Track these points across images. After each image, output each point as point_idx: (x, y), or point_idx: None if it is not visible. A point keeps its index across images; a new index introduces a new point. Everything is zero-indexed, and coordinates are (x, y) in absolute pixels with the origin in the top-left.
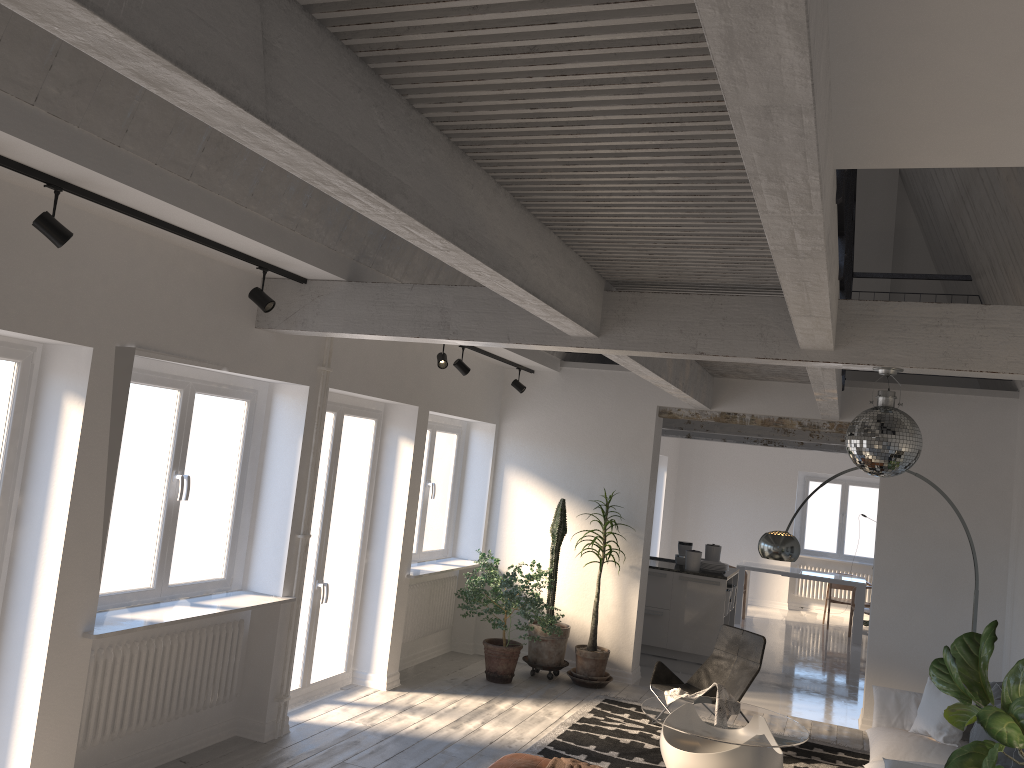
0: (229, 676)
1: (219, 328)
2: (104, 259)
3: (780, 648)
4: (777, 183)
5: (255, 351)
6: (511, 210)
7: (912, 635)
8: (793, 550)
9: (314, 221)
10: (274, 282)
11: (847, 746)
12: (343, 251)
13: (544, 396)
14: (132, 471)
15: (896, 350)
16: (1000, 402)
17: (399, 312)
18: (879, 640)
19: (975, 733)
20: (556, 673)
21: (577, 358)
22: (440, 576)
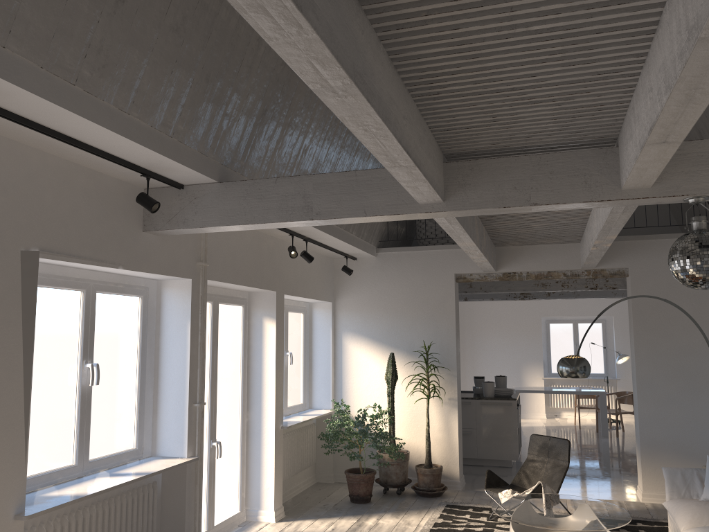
0: (149, 531)
1: (112, 232)
2: (2, 171)
3: None
4: None
5: (145, 251)
6: (388, 68)
7: (671, 424)
8: (586, 368)
9: (188, 129)
10: (155, 191)
11: (640, 517)
12: (213, 156)
13: (366, 276)
14: (47, 364)
15: (705, 180)
16: None
17: (267, 202)
18: (647, 431)
19: None
20: (402, 489)
21: (387, 246)
22: (303, 425)
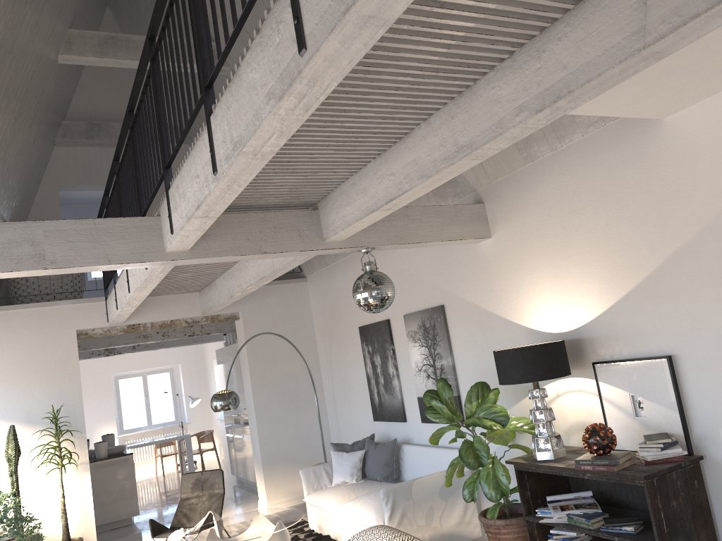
0: None
1: None
2: None
3: (156, 497)
4: (567, 103)
5: None
6: None
7: (283, 439)
8: (238, 399)
9: None
10: None
11: None
12: None
13: None
14: None
15: (373, 236)
16: (299, 285)
17: None
18: (266, 450)
19: (371, 469)
20: None
21: None
22: None
